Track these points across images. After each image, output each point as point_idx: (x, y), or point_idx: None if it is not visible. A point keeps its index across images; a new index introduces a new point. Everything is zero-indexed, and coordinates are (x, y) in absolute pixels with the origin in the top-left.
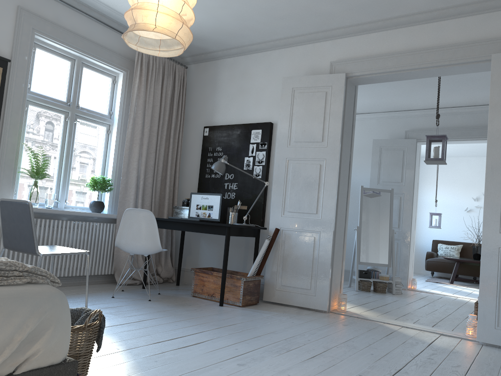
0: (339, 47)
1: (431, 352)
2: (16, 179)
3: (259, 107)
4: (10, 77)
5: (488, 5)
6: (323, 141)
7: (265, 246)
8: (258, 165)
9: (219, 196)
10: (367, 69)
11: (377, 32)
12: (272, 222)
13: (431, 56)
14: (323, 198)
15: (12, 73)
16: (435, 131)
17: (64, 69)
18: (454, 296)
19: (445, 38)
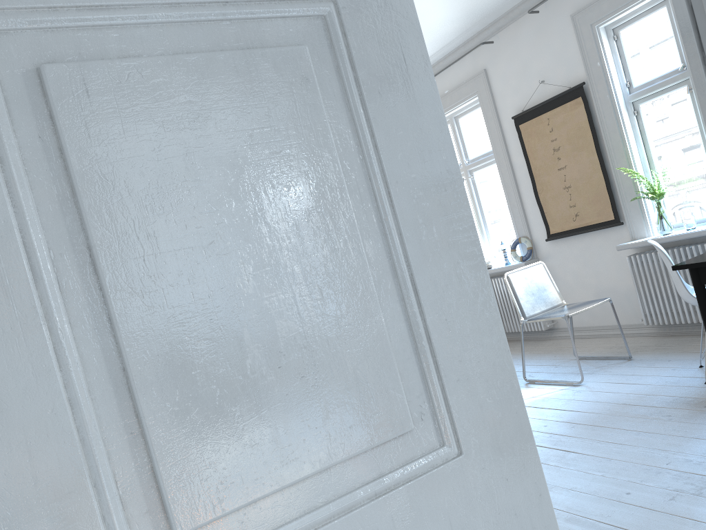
0: None
1: None
2: (646, 205)
3: None
4: (592, 98)
5: None
6: None
7: None
8: None
9: None
10: None
11: None
12: None
13: None
14: None
15: (593, 92)
16: None
17: (664, 22)
18: None
19: None
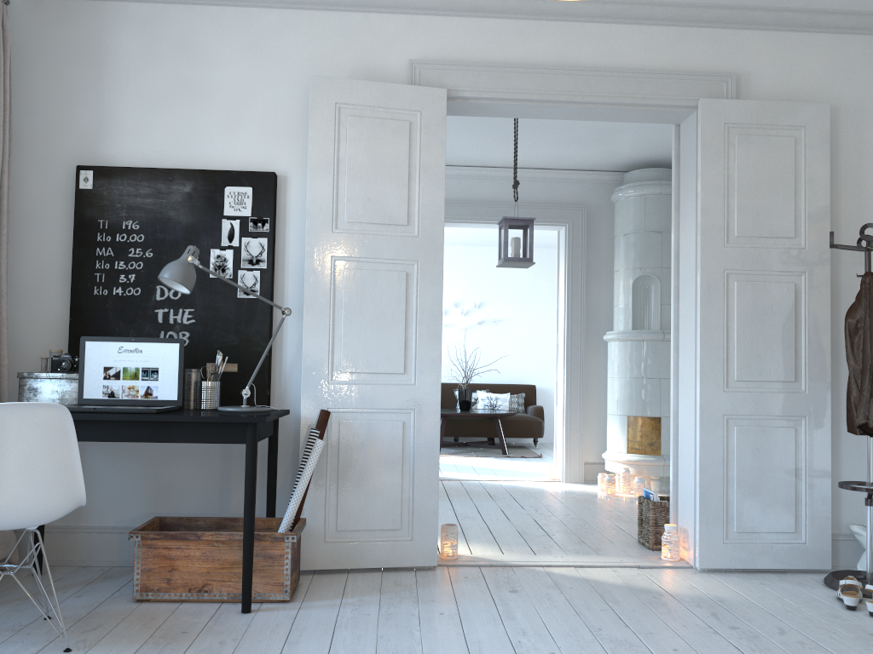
0: (423, 32)
1: (707, 612)
2: None
3: (236, 135)
4: None
5: (691, 14)
6: (409, 224)
7: (318, 453)
8: (250, 268)
9: (175, 344)
10: (488, 88)
11: (500, 19)
12: (308, 397)
13: (603, 84)
14: (417, 341)
15: None
16: (455, 205)
17: None
18: (492, 480)
19: (621, 56)
